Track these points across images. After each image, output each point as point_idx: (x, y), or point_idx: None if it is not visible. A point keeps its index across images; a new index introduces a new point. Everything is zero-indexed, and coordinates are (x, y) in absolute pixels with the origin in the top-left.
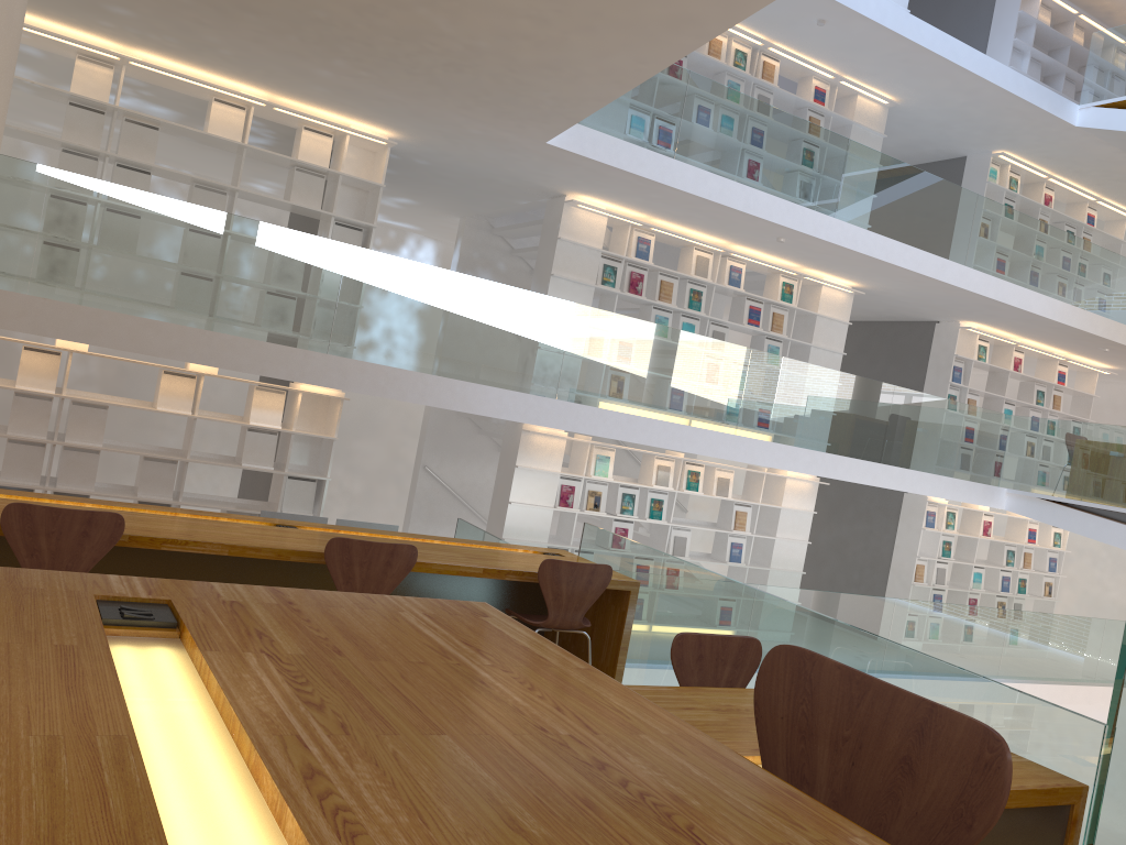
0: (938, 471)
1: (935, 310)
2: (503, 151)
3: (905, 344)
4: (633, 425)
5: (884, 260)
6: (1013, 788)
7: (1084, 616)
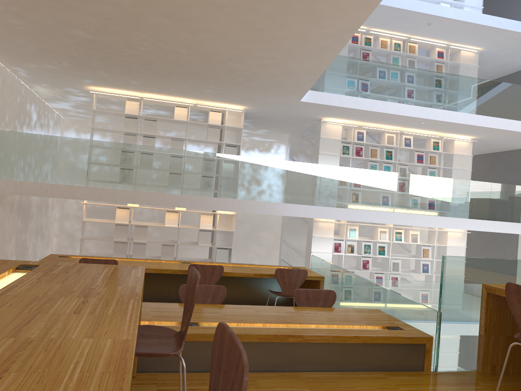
0: None
1: (519, 143)
2: (286, 106)
3: (511, 161)
4: (355, 213)
5: (475, 125)
6: (389, 335)
7: None
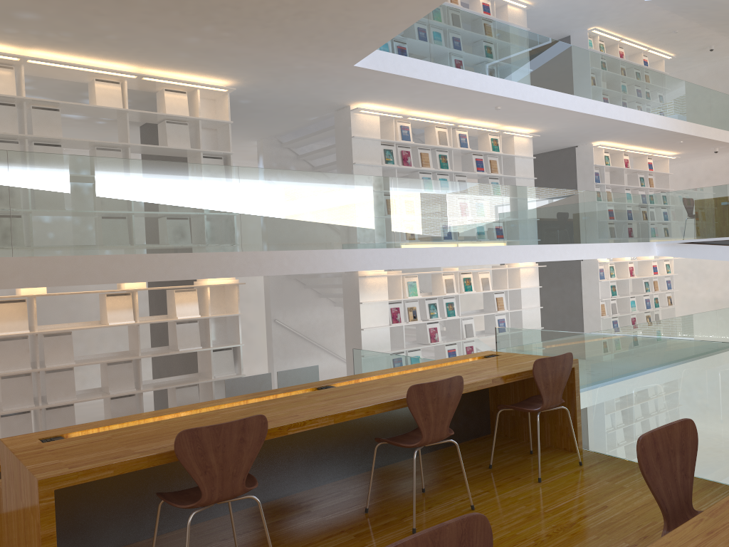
0: (617, 240)
1: (579, 138)
2: (315, 79)
3: (557, 166)
4: (447, 254)
5: (564, 108)
6: None
7: (687, 312)
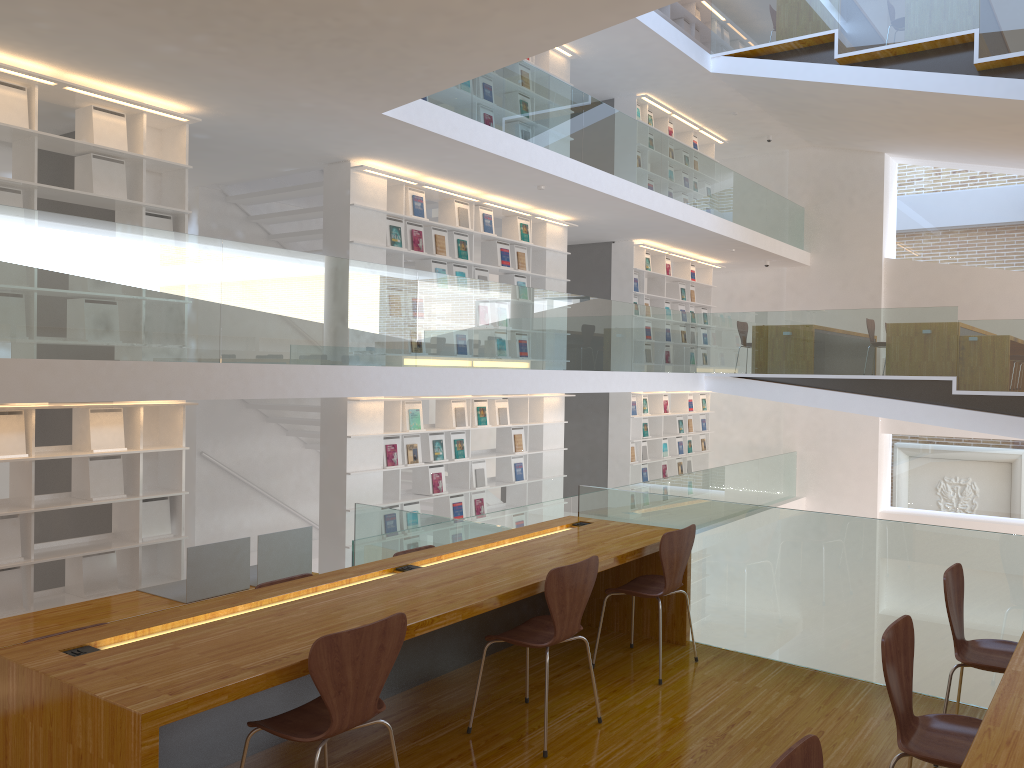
0: (664, 369)
1: (620, 233)
2: (319, 122)
3: (587, 264)
4: (479, 378)
5: (619, 197)
6: None
7: (718, 459)
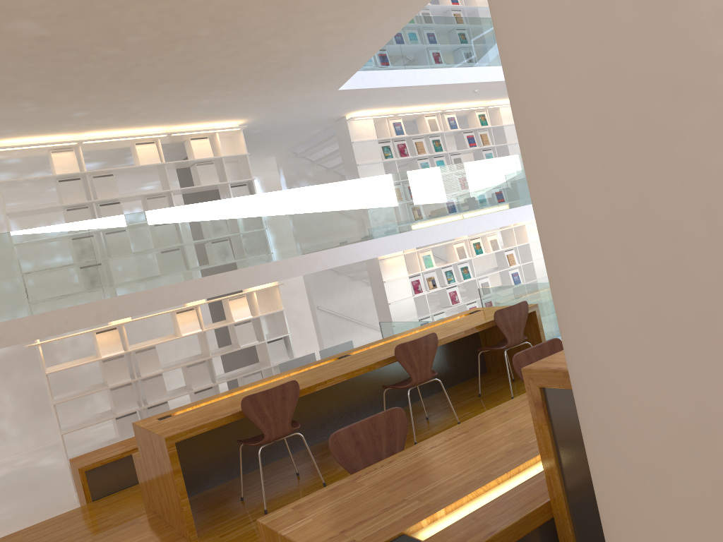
0: None
1: None
2: (310, 105)
3: None
4: (447, 229)
5: None
6: None
7: None
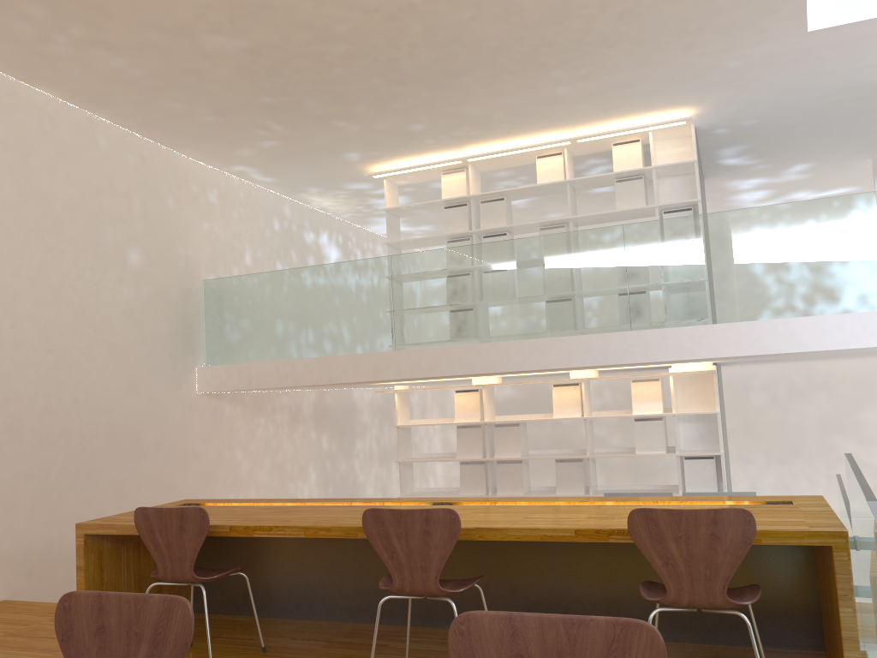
0: None
1: None
2: (788, 67)
3: None
4: None
5: None
6: None
7: None
